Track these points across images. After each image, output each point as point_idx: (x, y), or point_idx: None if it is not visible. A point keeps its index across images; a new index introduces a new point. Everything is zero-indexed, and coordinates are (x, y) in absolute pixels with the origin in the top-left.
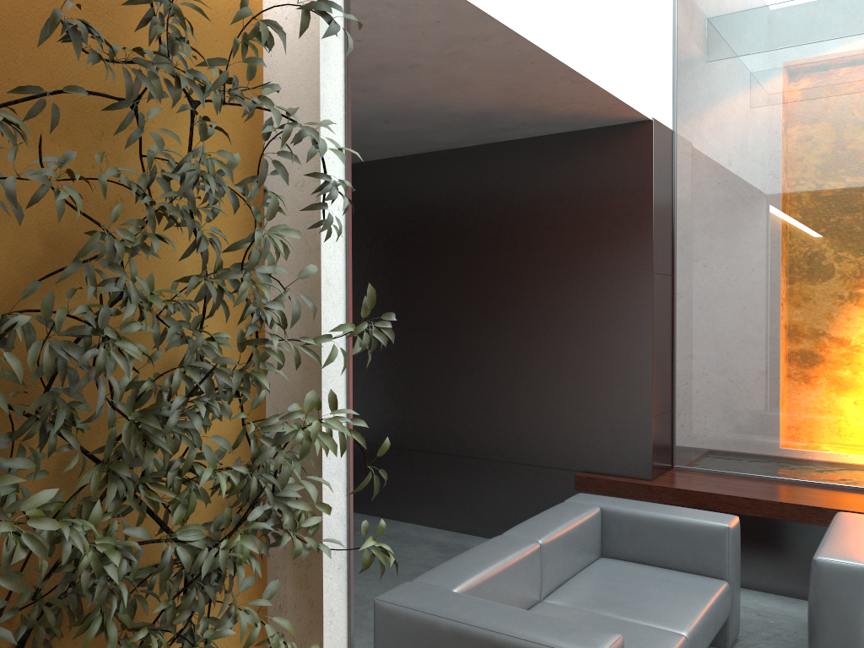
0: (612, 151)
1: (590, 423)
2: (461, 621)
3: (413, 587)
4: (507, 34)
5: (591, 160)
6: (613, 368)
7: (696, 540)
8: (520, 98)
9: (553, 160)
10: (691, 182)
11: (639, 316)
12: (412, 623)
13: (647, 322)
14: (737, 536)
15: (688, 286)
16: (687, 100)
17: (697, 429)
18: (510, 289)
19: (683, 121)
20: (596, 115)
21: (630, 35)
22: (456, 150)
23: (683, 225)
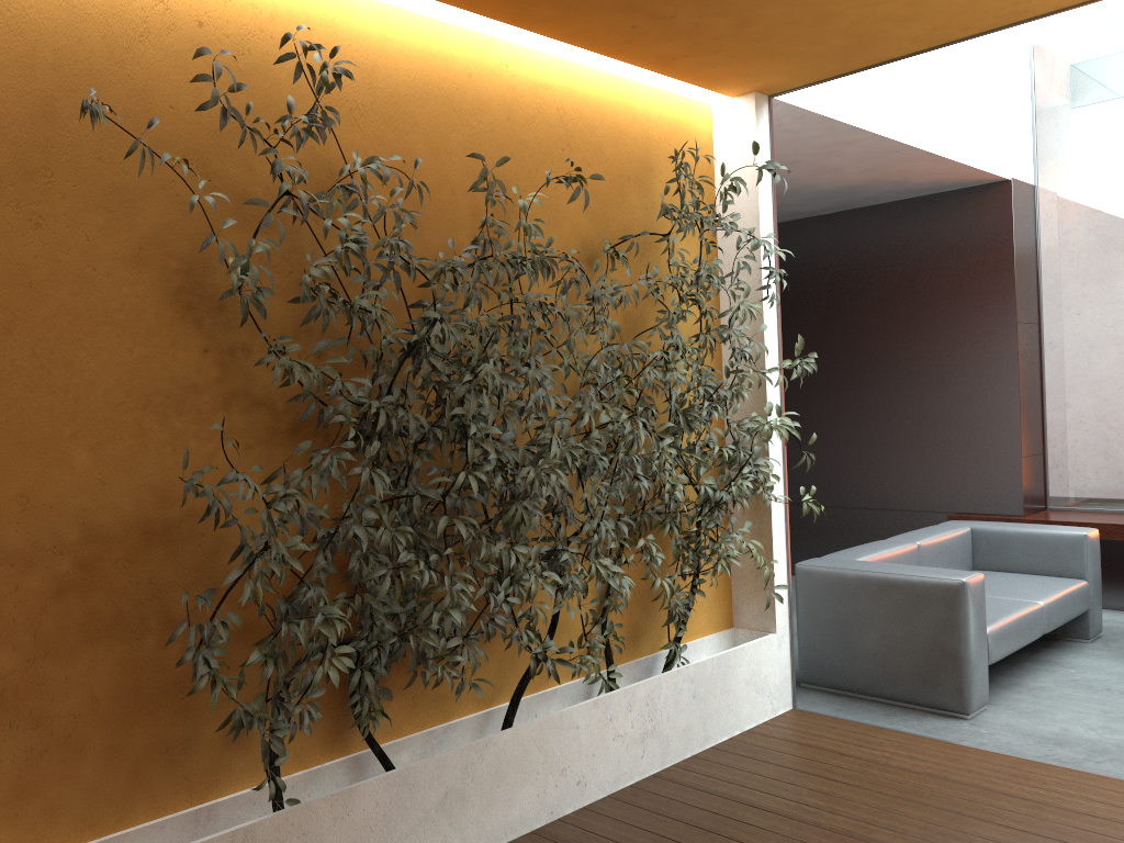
0: (972, 211)
1: (960, 467)
2: (862, 570)
3: (822, 558)
4: (875, 137)
5: (952, 220)
6: (981, 413)
7: (1057, 548)
8: (883, 174)
9: (915, 222)
10: (1054, 234)
11: (1004, 364)
12: (825, 576)
13: (1013, 369)
14: (1095, 543)
15: (1055, 333)
16: (1047, 155)
17: (1069, 470)
18: (877, 346)
19: (1043, 175)
20: (954, 180)
21: (984, 107)
22: (818, 217)
23: (1048, 275)
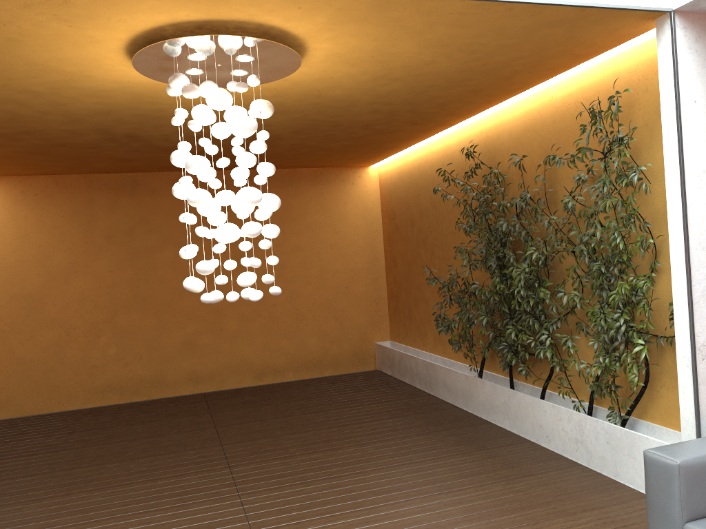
0: None
1: None
2: None
3: None
4: None
5: None
6: None
7: None
8: None
9: None
10: None
11: None
12: None
13: None
14: None
15: None
16: None
17: None
18: None
19: None
20: None
21: None
22: None
23: None
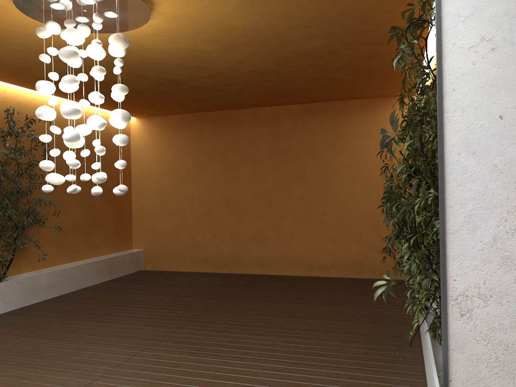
0: None
1: None
2: None
3: None
4: None
5: None
6: None
7: None
8: None
9: None
10: None
11: None
12: None
13: None
14: None
15: None
16: None
17: None
18: None
19: None
20: None
21: None
22: None
23: None
